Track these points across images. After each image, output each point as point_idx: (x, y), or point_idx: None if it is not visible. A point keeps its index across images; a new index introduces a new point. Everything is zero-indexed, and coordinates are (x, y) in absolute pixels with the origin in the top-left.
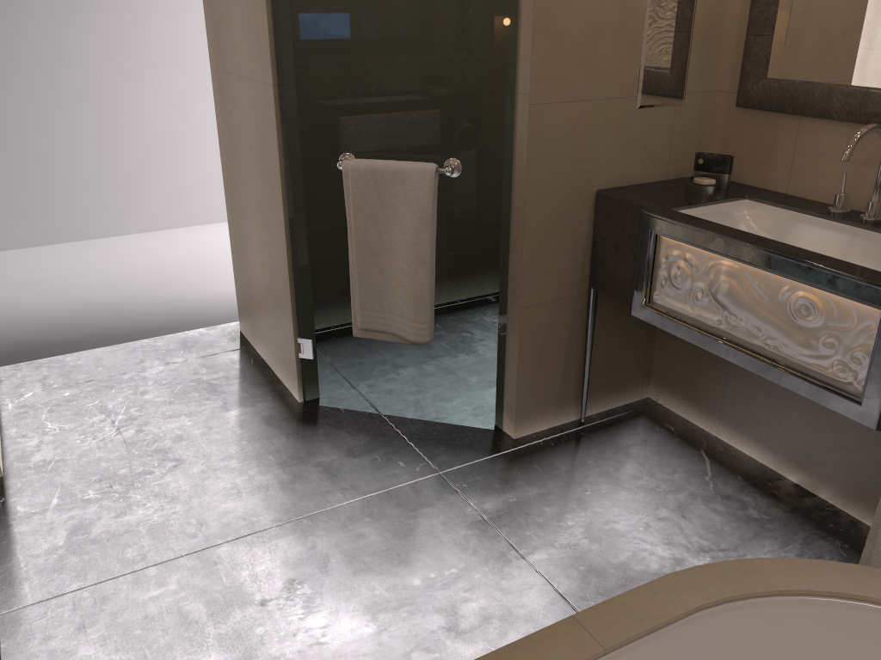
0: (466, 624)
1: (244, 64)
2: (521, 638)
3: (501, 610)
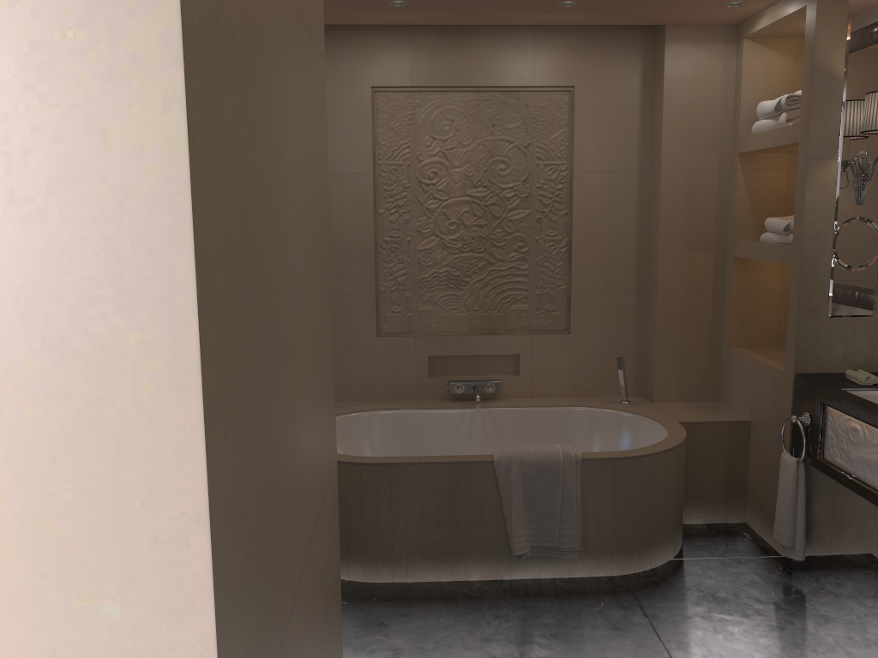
0: (386, 652)
1: (315, 490)
2: (443, 461)
3: (359, 652)
